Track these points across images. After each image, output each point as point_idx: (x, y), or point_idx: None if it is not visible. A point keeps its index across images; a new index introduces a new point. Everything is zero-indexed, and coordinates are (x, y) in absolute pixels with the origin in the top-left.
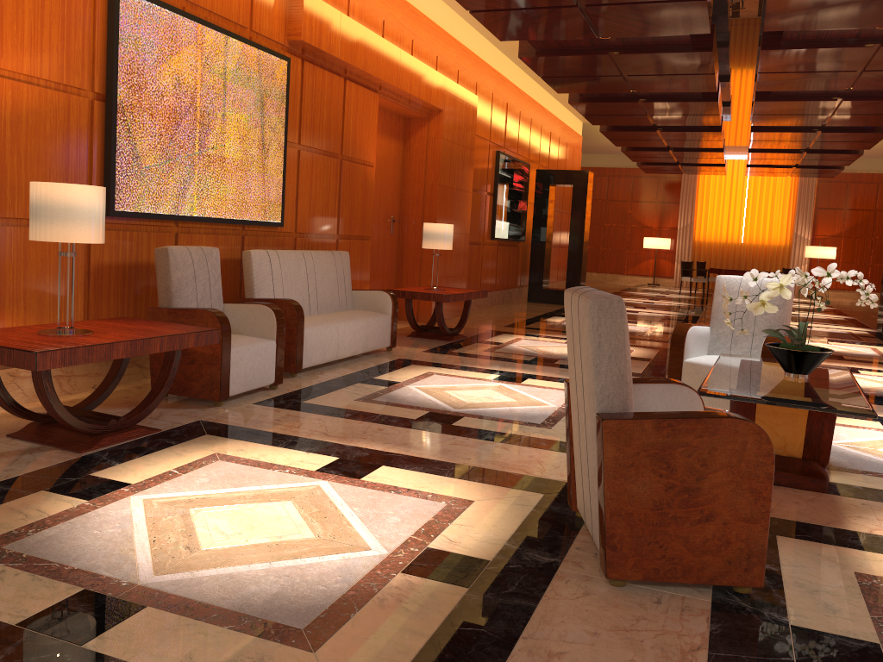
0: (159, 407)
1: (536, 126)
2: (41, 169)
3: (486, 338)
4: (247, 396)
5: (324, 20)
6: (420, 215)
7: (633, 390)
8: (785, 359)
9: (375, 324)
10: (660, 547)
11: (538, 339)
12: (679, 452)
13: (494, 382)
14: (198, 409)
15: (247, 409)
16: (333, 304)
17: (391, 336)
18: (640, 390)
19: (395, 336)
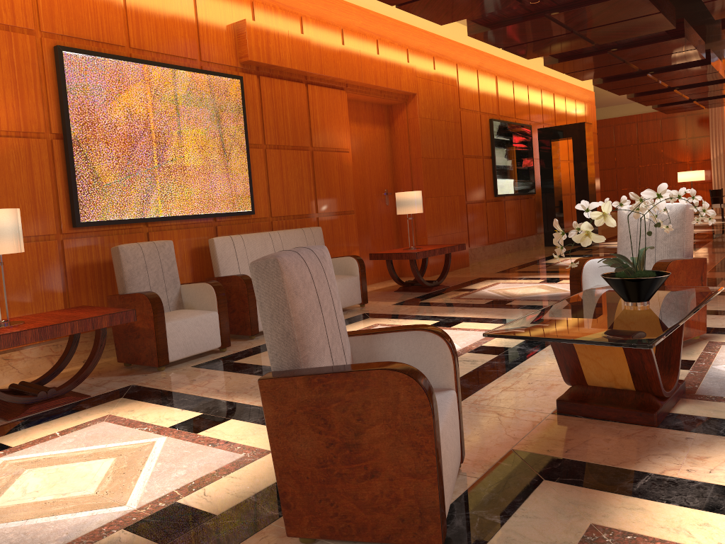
0: (114, 375)
1: (535, 90)
2: (10, 199)
3: (466, 285)
4: (194, 360)
5: (271, 39)
6: (410, 186)
7: (378, 340)
8: (617, 288)
9: (340, 286)
10: (331, 505)
11: (516, 281)
12: (334, 407)
13: None
14: (143, 374)
15: (180, 372)
16: None
17: (361, 294)
18: (384, 340)
19: (365, 294)
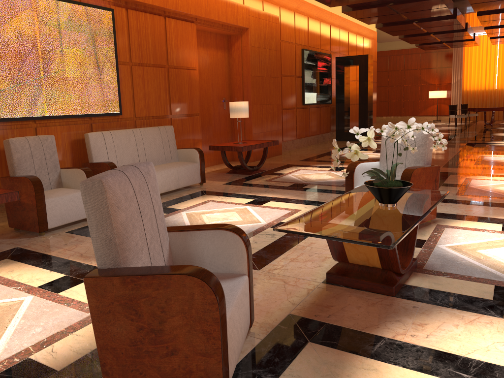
0: (5, 238)
1: (335, 29)
2: None
3: (277, 170)
4: (68, 227)
5: None
6: (241, 96)
7: (190, 235)
8: (374, 193)
9: (184, 170)
10: (140, 374)
11: (312, 169)
12: (143, 301)
13: (244, 205)
14: (27, 238)
15: (56, 237)
16: (160, 159)
17: (200, 176)
18: (195, 236)
19: (204, 176)
